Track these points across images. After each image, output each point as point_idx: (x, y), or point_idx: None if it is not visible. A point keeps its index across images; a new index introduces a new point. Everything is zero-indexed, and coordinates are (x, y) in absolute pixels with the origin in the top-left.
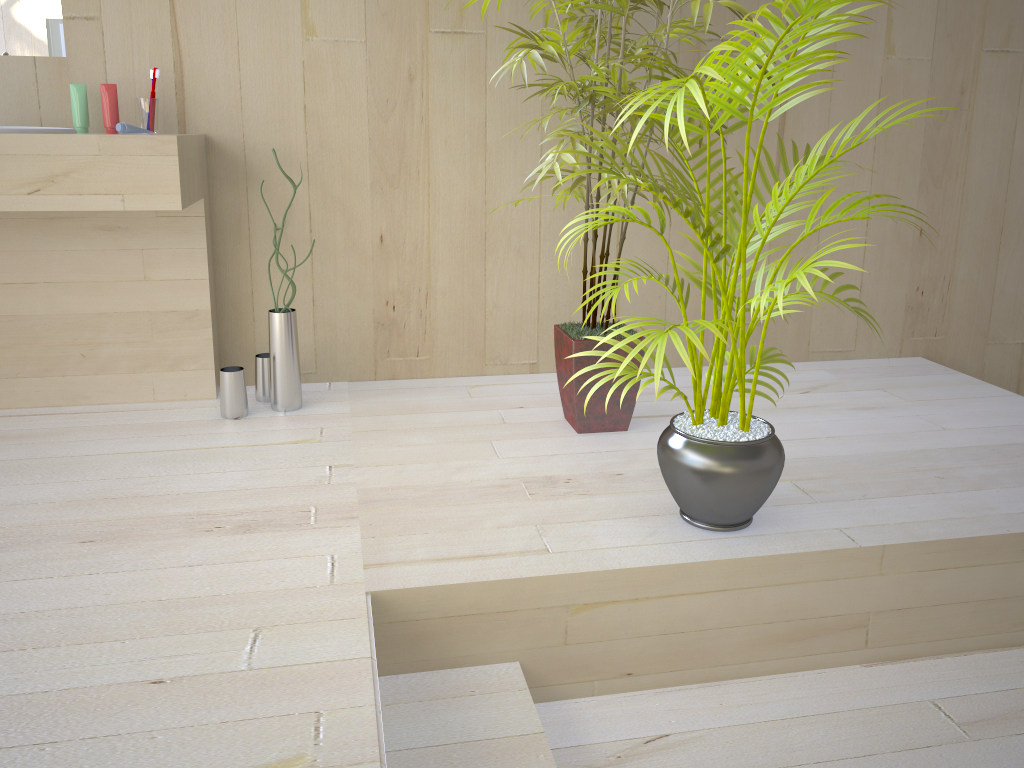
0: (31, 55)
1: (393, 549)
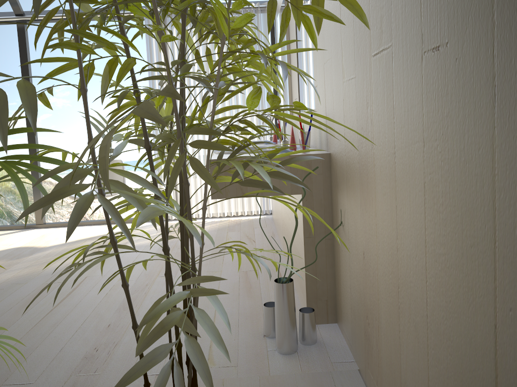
0: (313, 109)
1: None
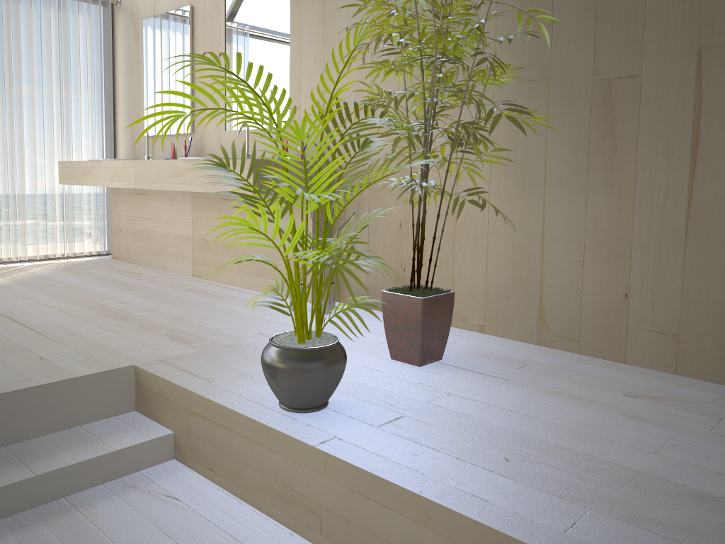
0: None
1: (180, 359)
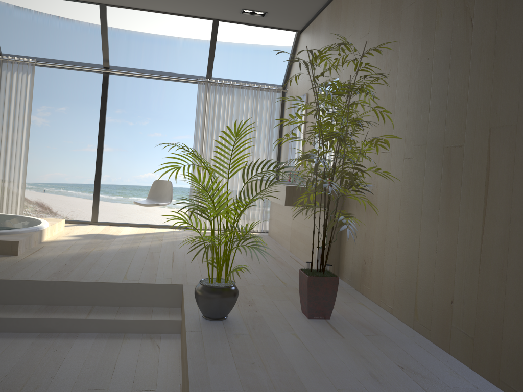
0: (329, 165)
1: None
